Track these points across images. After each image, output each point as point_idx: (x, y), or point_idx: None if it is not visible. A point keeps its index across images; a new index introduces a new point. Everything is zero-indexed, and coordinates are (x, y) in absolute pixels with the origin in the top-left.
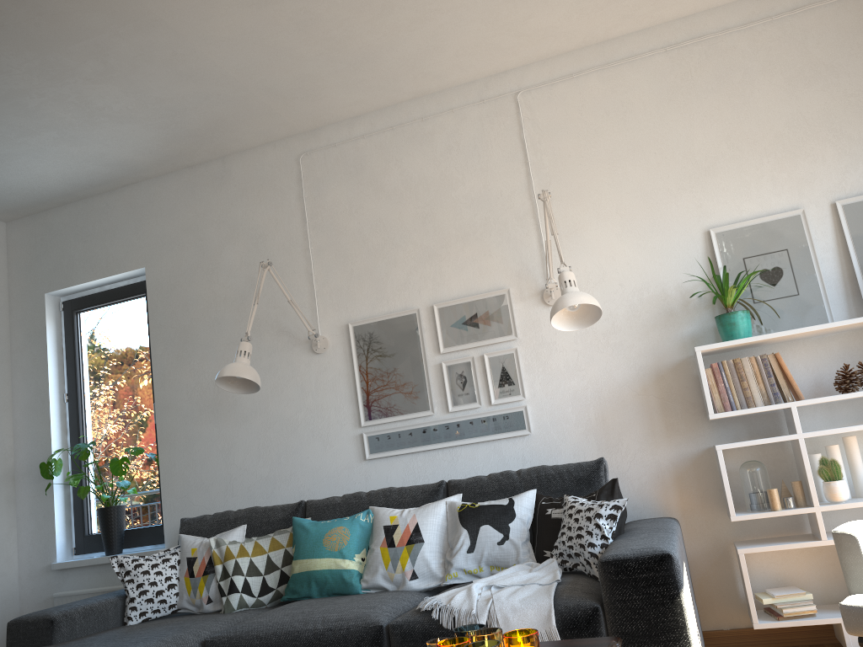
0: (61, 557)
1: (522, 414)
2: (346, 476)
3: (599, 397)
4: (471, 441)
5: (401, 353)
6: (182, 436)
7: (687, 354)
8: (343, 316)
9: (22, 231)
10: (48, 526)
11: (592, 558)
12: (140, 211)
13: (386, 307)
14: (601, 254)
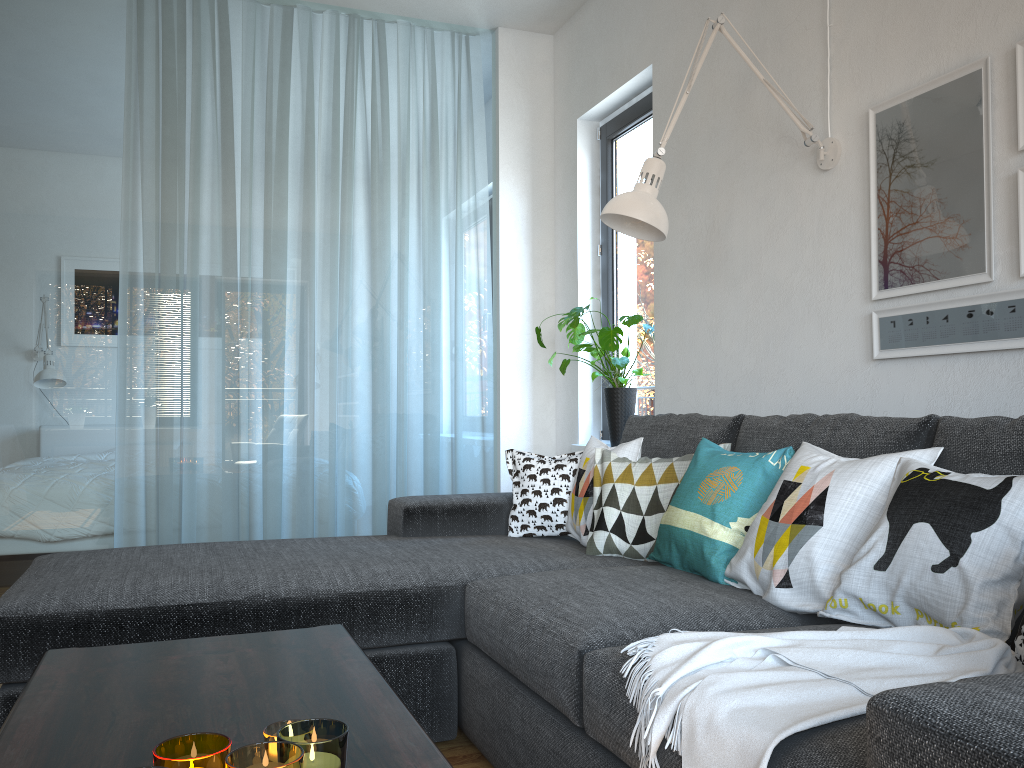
0: (584, 439)
1: None
2: (846, 384)
3: None
4: None
5: (946, 157)
6: (674, 304)
7: None
8: (864, 97)
9: (563, 42)
10: (573, 401)
11: None
12: None
13: (933, 66)
14: None
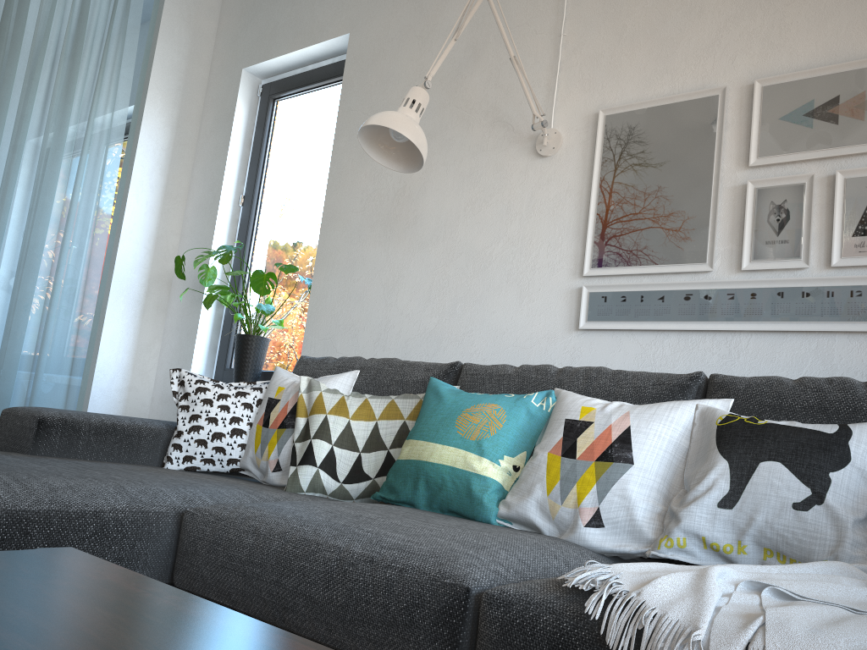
0: None
1: None
2: (543, 350)
3: None
4: (773, 327)
5: (676, 162)
6: (343, 259)
7: None
8: (593, 100)
9: None
10: (188, 345)
11: None
12: None
13: (668, 85)
14: None
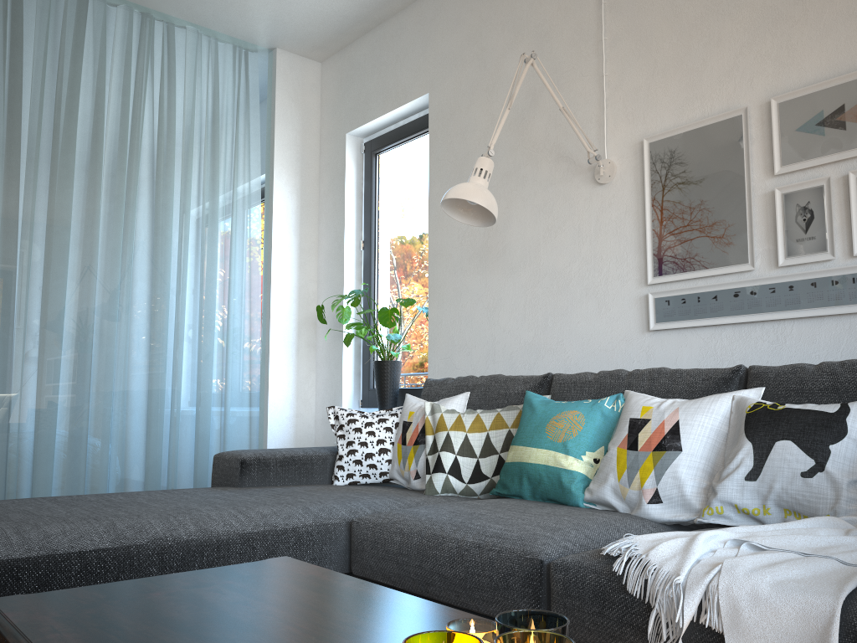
0: (346, 407)
1: None
2: (623, 351)
3: None
4: (810, 313)
5: (713, 178)
6: (450, 289)
7: None
8: (638, 130)
9: (332, 69)
10: (337, 374)
11: None
12: (428, 27)
13: (698, 110)
14: None
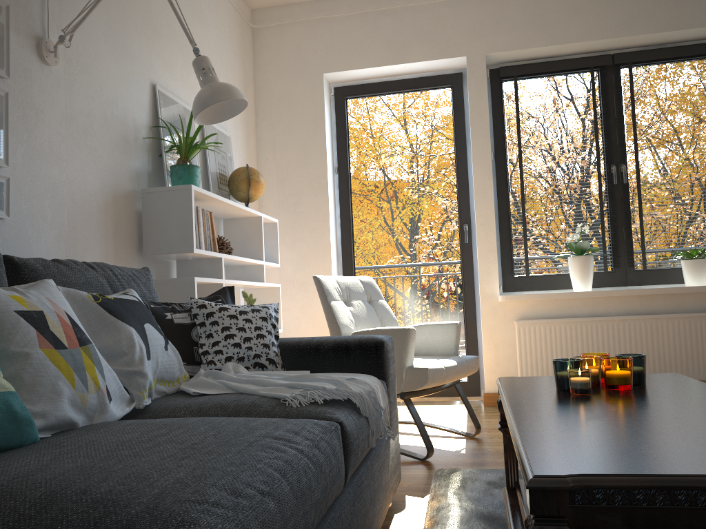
0: None
1: (4, 187)
2: None
3: (73, 200)
4: None
5: None
6: None
7: (133, 187)
8: None
9: None
10: None
11: (276, 358)
12: None
13: None
14: (90, 42)
